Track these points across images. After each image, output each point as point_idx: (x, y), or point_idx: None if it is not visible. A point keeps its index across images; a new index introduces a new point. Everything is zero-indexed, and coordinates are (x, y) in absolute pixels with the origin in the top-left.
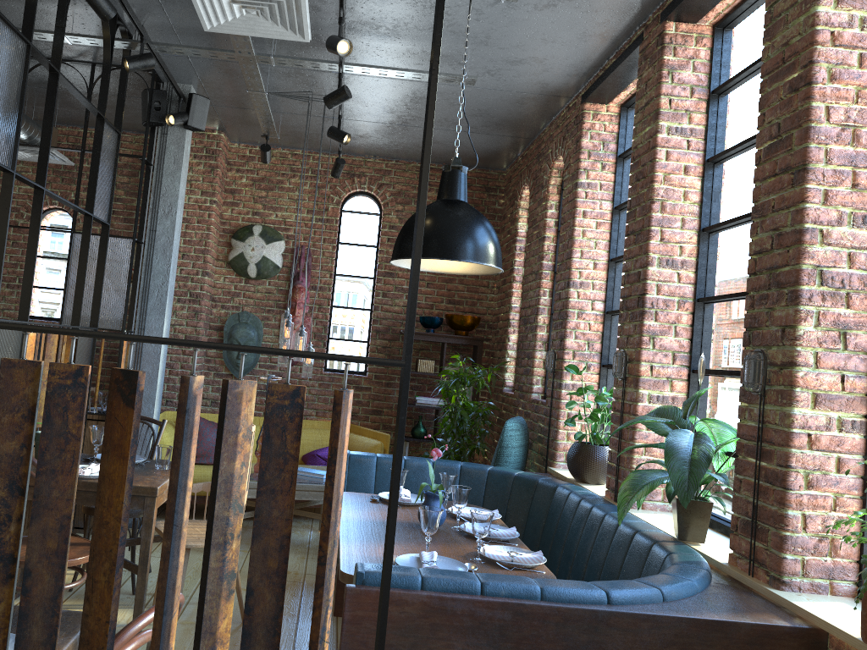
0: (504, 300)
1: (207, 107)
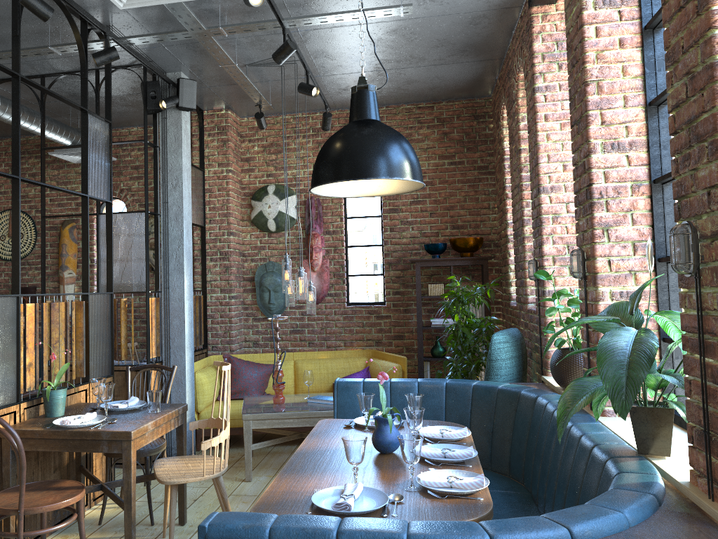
0: (502, 217)
1: (195, 87)
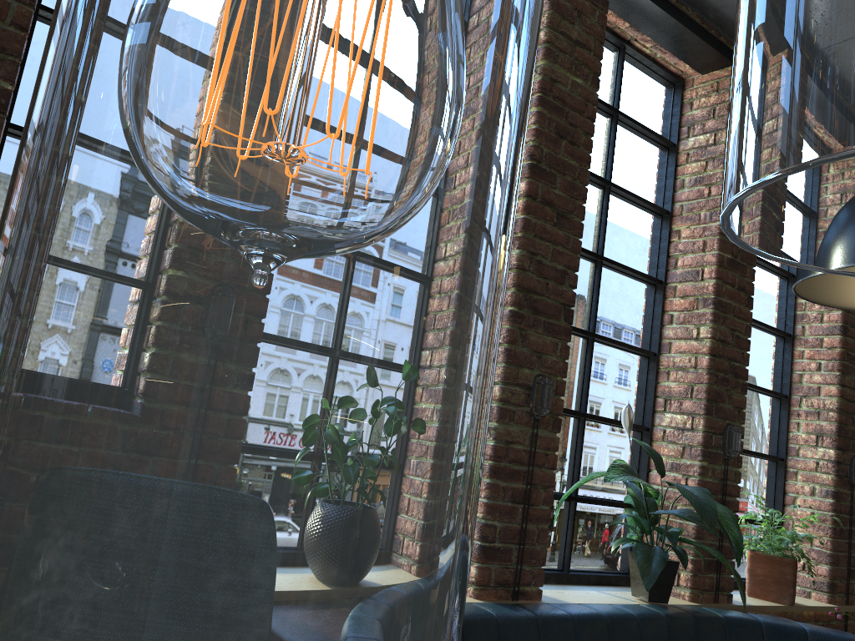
0: None
1: None
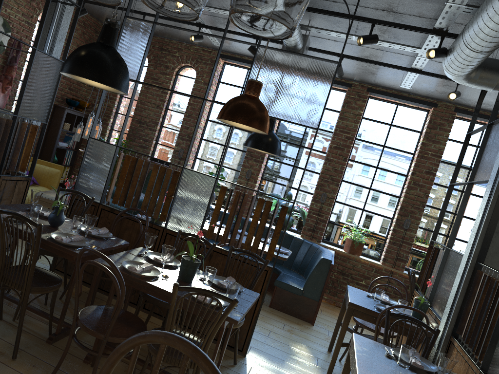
0: None
1: None
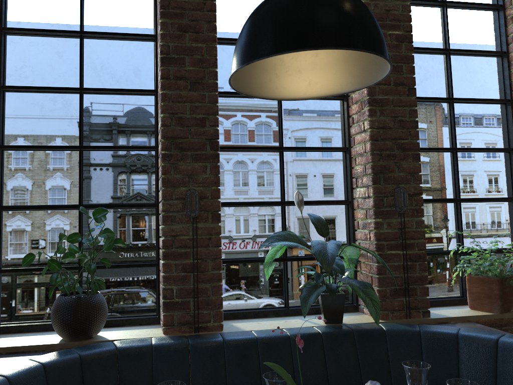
0: None
1: None
